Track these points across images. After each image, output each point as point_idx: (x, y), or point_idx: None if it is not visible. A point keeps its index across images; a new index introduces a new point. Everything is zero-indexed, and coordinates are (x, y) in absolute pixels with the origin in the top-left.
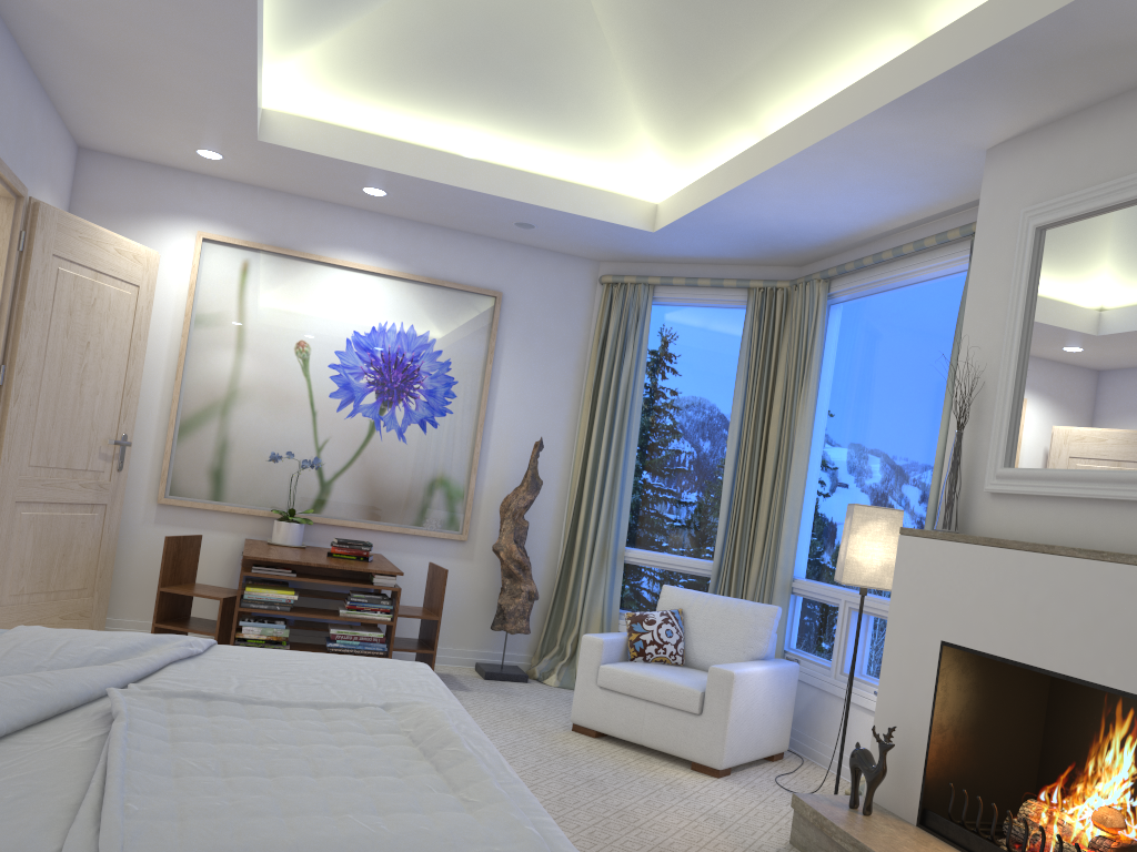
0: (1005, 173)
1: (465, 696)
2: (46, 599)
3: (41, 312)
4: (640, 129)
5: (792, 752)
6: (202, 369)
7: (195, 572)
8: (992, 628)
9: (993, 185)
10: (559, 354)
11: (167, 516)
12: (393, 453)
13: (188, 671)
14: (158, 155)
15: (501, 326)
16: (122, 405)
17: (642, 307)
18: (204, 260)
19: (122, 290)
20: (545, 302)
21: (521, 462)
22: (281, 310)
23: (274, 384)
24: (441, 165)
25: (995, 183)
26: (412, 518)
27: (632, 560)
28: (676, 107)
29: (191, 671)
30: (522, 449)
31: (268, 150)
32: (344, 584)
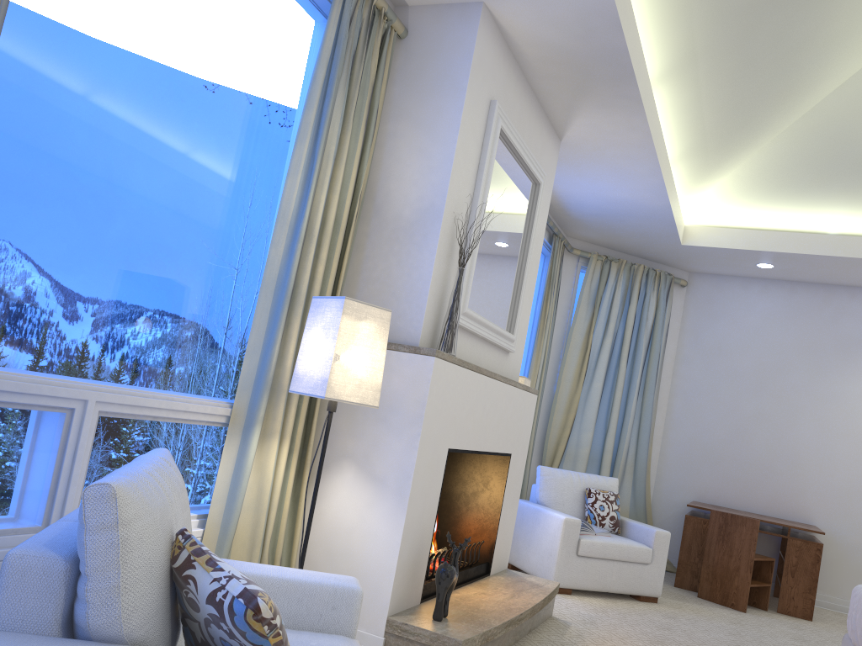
0: (487, 46)
1: None
2: None
3: None
4: None
5: None
6: None
7: None
8: (470, 431)
9: (481, 45)
10: None
11: None
12: None
13: None
14: None
15: None
16: None
17: None
18: None
19: None
20: None
21: None
22: None
23: None
24: None
25: (482, 45)
26: None
27: None
28: None
29: None
30: None
31: None
32: None
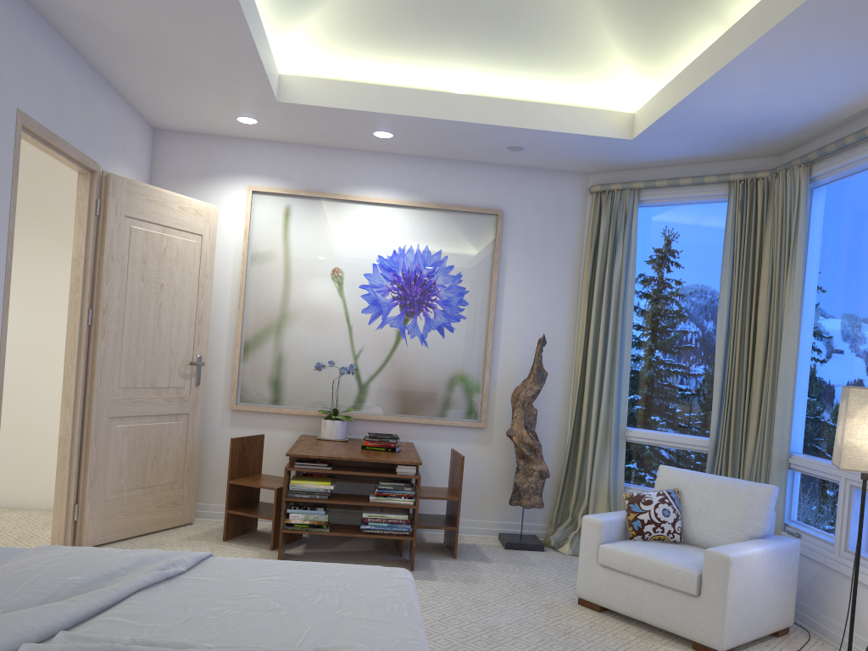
0: None
1: (484, 567)
2: (143, 493)
3: (119, 263)
4: (611, 45)
5: (798, 625)
6: (259, 298)
7: (261, 465)
8: None
9: None
10: (556, 259)
11: (239, 419)
12: (417, 356)
13: (148, 601)
14: (211, 127)
15: (503, 240)
16: (195, 332)
17: (629, 210)
18: (255, 208)
19: (188, 239)
20: (541, 215)
21: (528, 356)
22: (318, 243)
23: (316, 305)
24: (433, 103)
25: None
26: (437, 411)
27: (633, 439)
28: (642, 15)
29: (152, 601)
30: (528, 345)
31: (288, 109)
32: (371, 474)
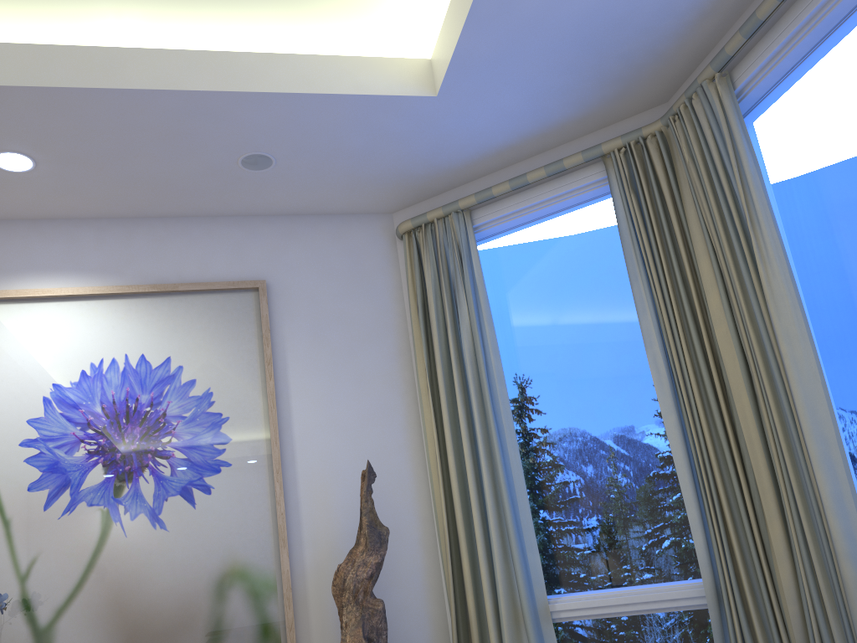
0: None
1: None
2: None
3: None
4: None
5: None
6: None
7: None
8: None
9: None
10: (368, 343)
11: None
12: (148, 550)
13: None
14: None
15: (276, 326)
16: None
17: (462, 242)
18: None
19: None
20: (331, 280)
21: (353, 509)
22: None
23: None
24: (70, 63)
25: None
26: None
27: (565, 615)
28: None
29: None
30: (350, 491)
31: None
32: None
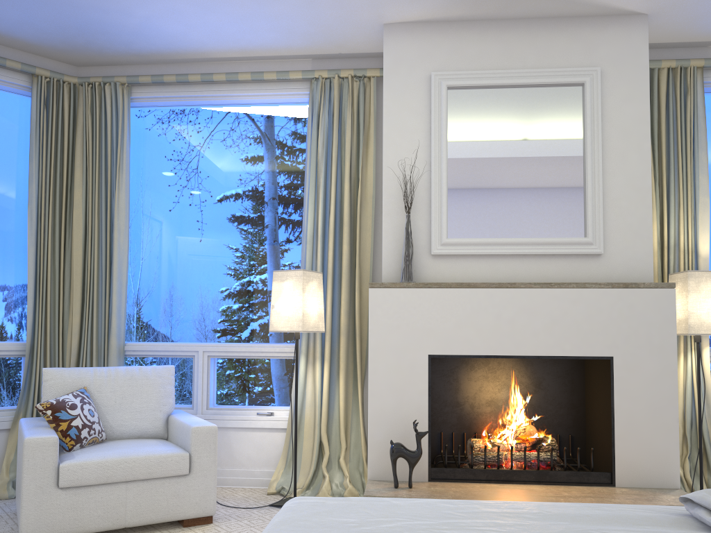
0: (405, 44)
1: None
2: None
3: None
4: None
5: None
6: None
7: None
8: (473, 339)
9: (395, 50)
10: None
11: None
12: None
13: None
14: None
15: None
16: None
17: None
18: None
19: None
20: None
21: None
22: None
23: None
24: None
25: (397, 49)
26: None
27: None
28: None
29: None
30: None
31: None
32: None
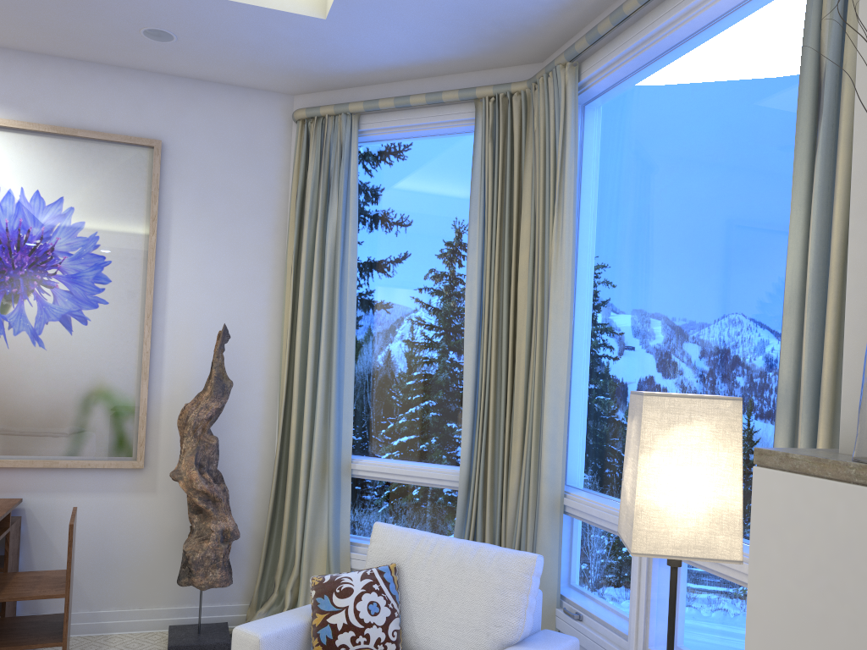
0: None
1: None
2: None
3: None
4: None
5: None
6: None
7: None
8: None
9: None
10: (249, 217)
11: None
12: (26, 362)
13: None
14: None
15: (166, 185)
16: None
17: (345, 144)
18: None
19: None
20: (224, 150)
21: (211, 358)
22: None
23: None
24: None
25: None
26: (63, 446)
27: (361, 474)
28: None
29: None
30: (211, 343)
31: None
32: None
